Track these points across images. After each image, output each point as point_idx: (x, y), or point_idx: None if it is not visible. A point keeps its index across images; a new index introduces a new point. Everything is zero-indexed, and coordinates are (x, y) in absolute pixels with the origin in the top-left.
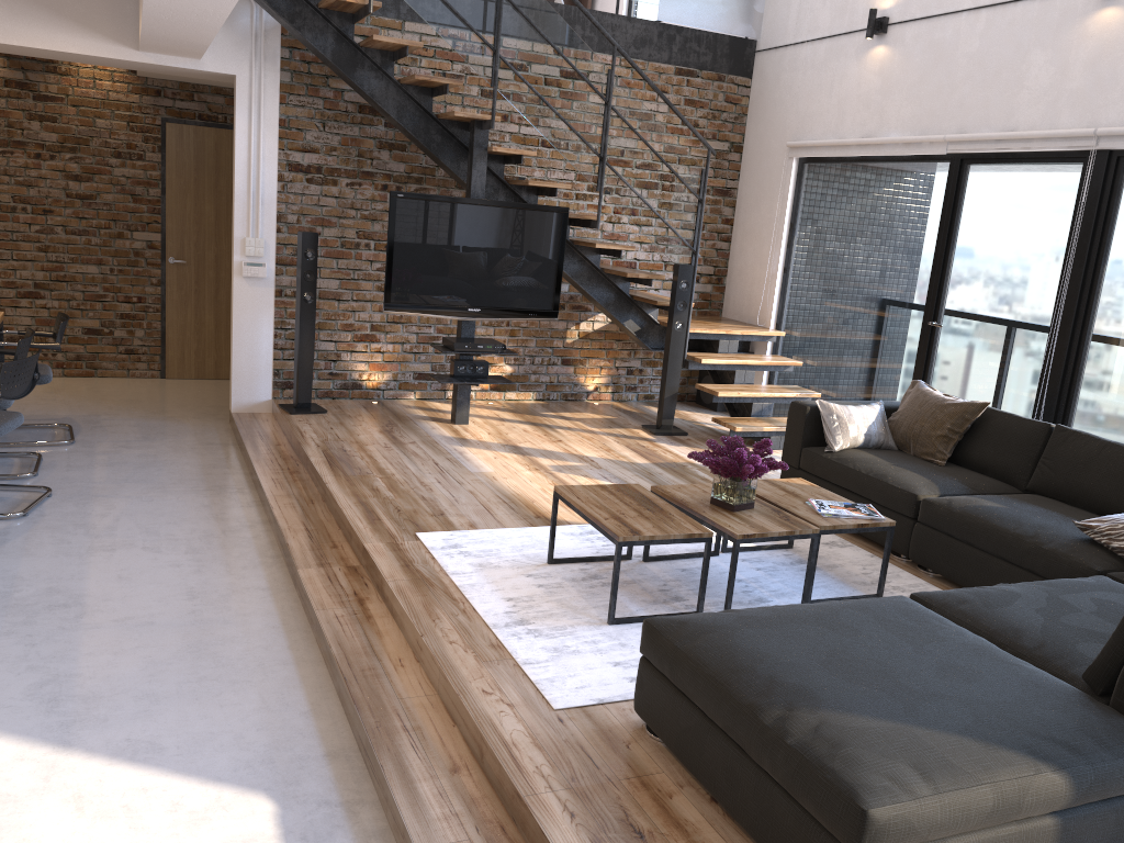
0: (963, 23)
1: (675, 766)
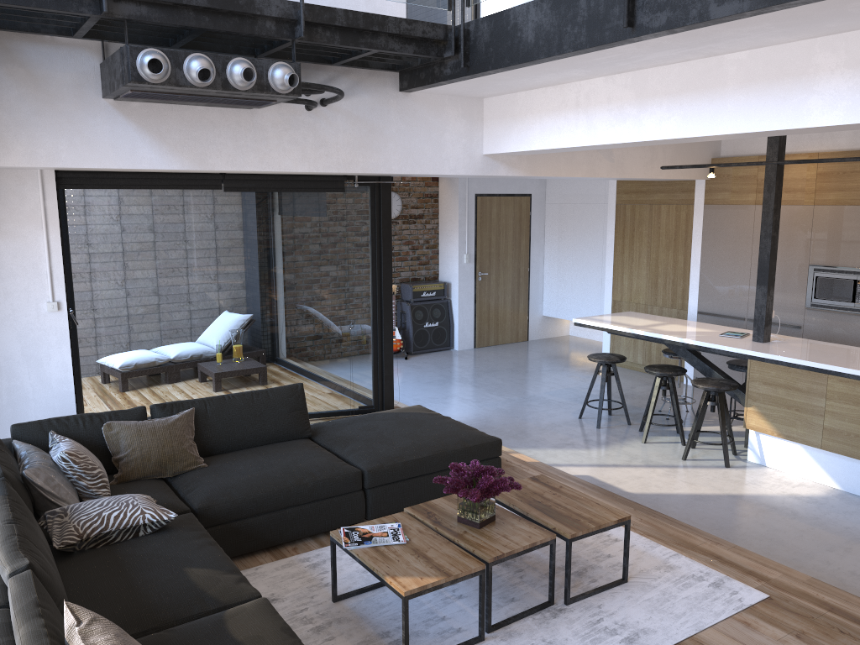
0: None
1: None
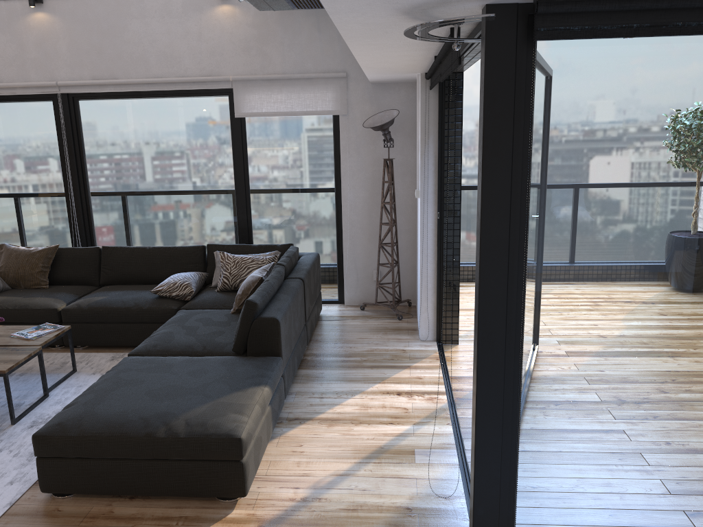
0: None
1: (95, 500)
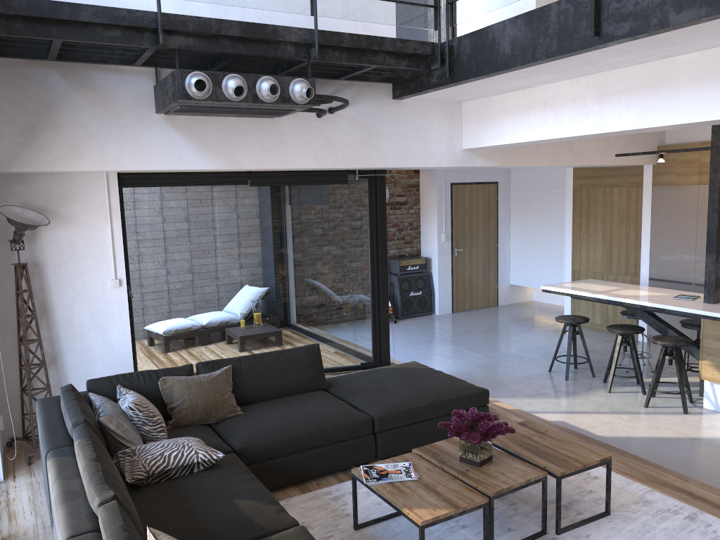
0: None
1: None
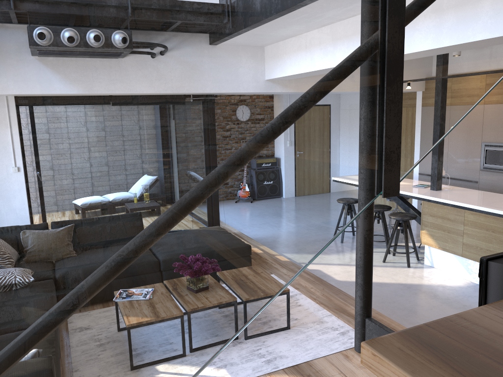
0: None
1: None
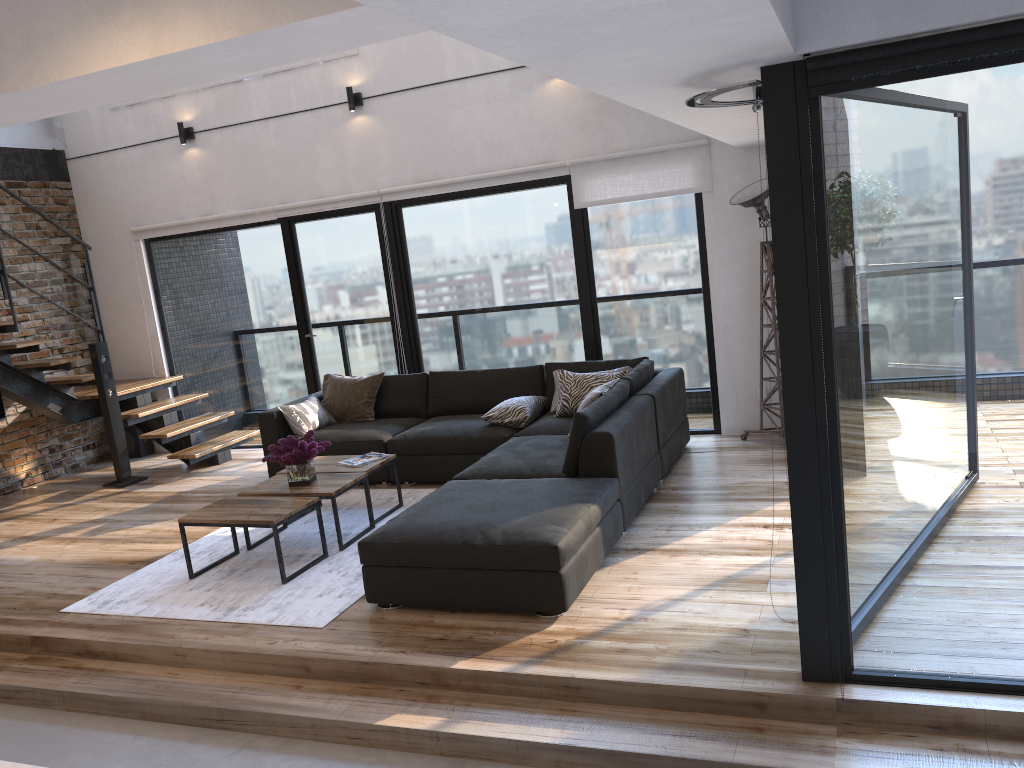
0: (258, 129)
1: (417, 612)
